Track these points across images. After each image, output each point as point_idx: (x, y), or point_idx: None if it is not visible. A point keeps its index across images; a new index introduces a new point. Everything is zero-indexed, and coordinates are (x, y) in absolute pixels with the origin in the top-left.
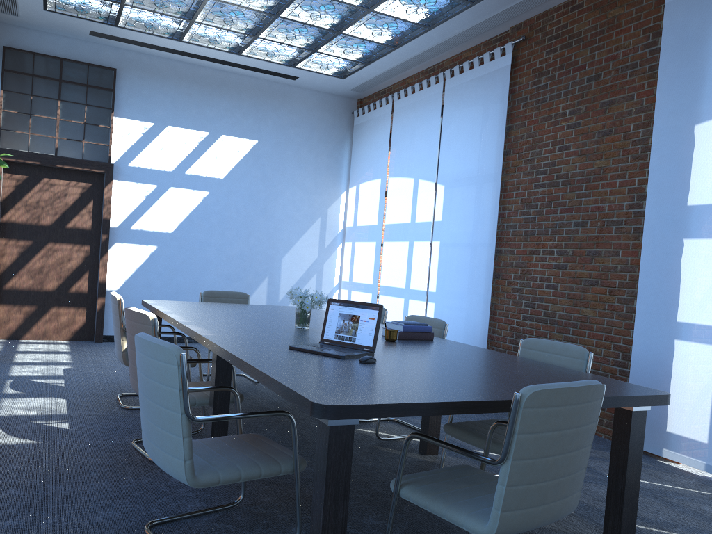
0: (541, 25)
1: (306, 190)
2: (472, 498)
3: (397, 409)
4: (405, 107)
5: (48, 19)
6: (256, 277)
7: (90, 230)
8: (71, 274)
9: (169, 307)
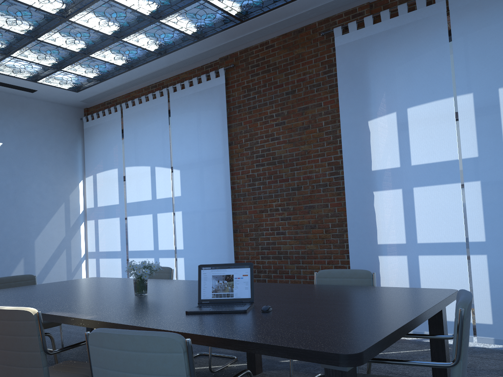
0: (244, 57)
1: (49, 182)
2: None
3: (385, 342)
4: (134, 113)
5: None
6: (12, 259)
7: None
8: None
9: None
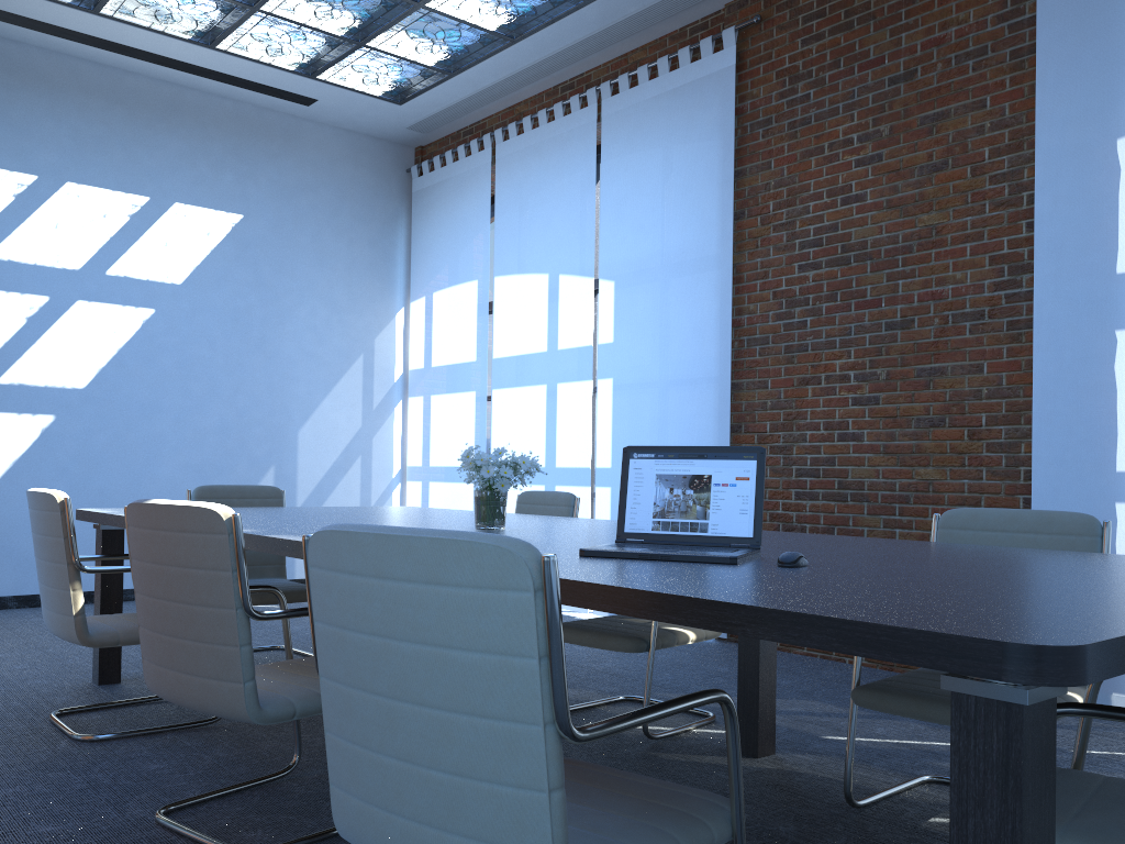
0: None
1: (335, 307)
2: None
3: None
4: (519, 153)
5: None
6: (252, 467)
7: None
8: None
9: None
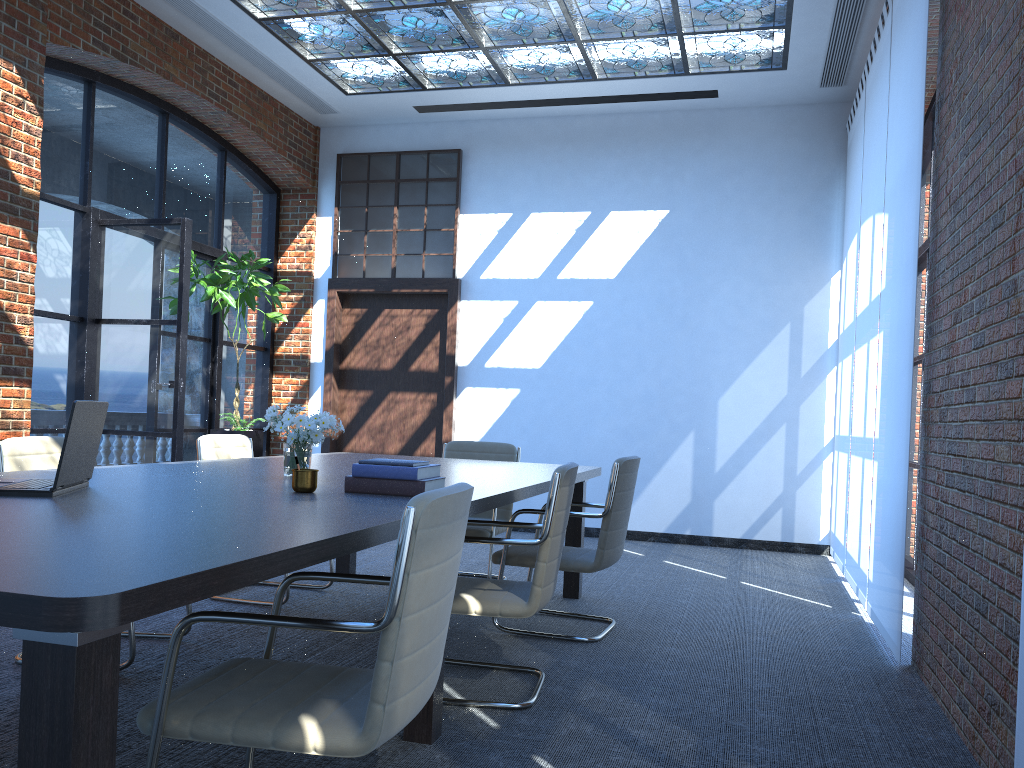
0: None
1: (759, 279)
2: None
3: None
4: (871, 84)
5: (362, 105)
6: (673, 431)
7: (436, 372)
8: (416, 432)
9: None
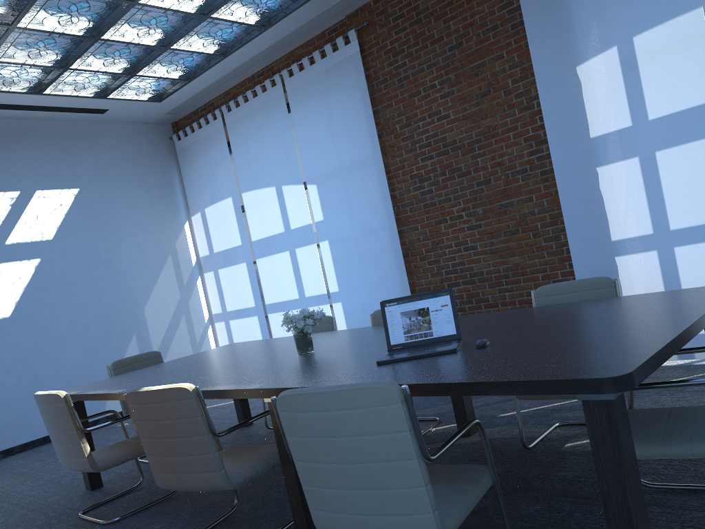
0: (381, 8)
1: (147, 230)
2: (692, 430)
3: (657, 358)
4: (240, 118)
5: None
6: (122, 337)
7: None
8: None
9: (111, 388)
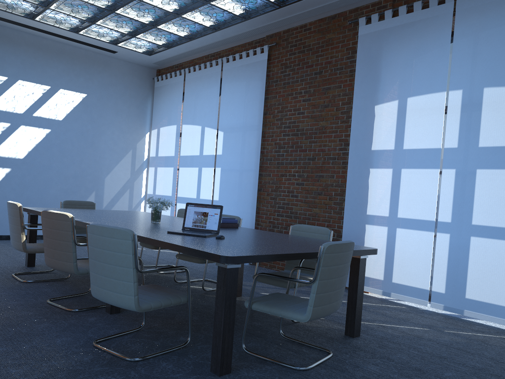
0: (286, 37)
1: (121, 131)
2: (291, 305)
3: (261, 258)
4: (193, 78)
5: None
6: (86, 191)
7: None
8: None
9: None
